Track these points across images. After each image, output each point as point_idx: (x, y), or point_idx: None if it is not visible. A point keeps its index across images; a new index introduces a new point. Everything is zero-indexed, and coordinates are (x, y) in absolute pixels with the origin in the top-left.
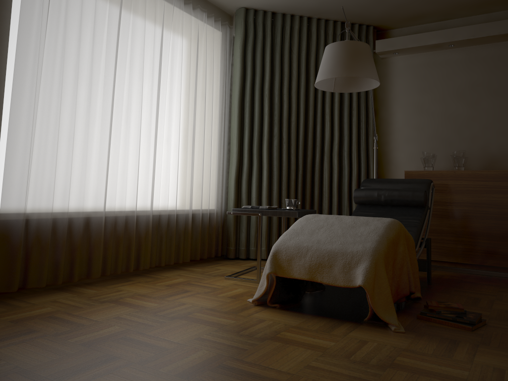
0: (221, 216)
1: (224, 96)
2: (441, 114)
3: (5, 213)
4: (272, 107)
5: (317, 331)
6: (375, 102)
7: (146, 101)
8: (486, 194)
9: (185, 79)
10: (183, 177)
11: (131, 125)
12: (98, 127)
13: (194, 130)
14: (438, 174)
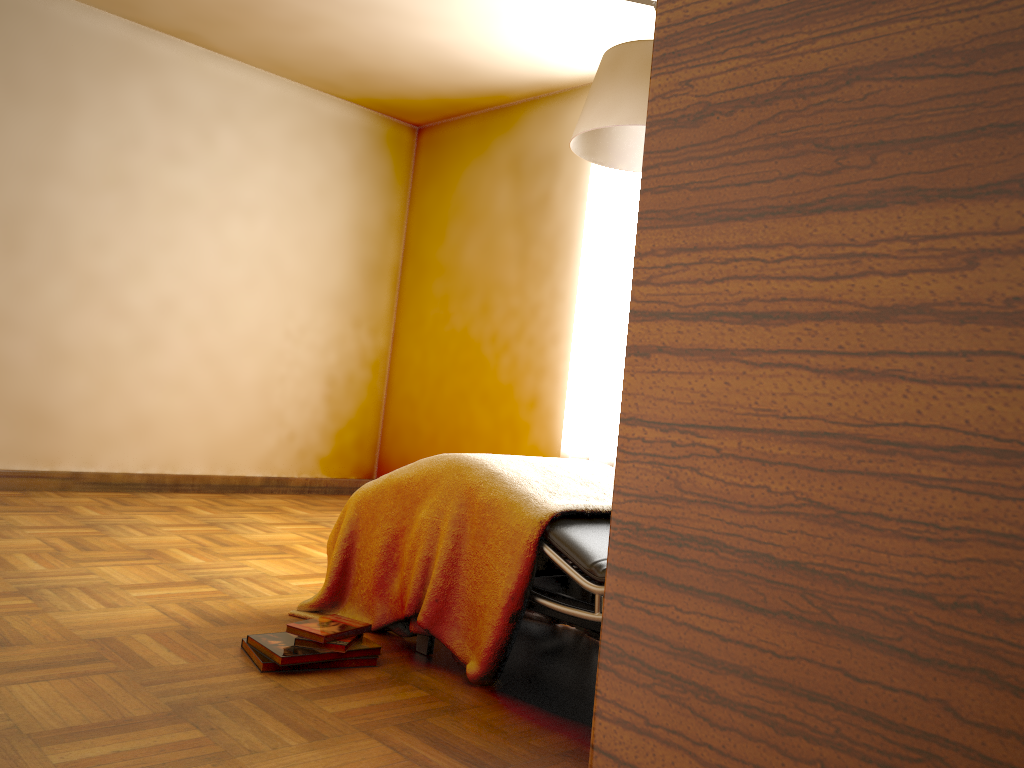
0: None
1: None
2: None
3: (565, 446)
4: None
5: None
6: None
7: None
8: None
9: None
10: None
11: None
12: None
13: None
14: None
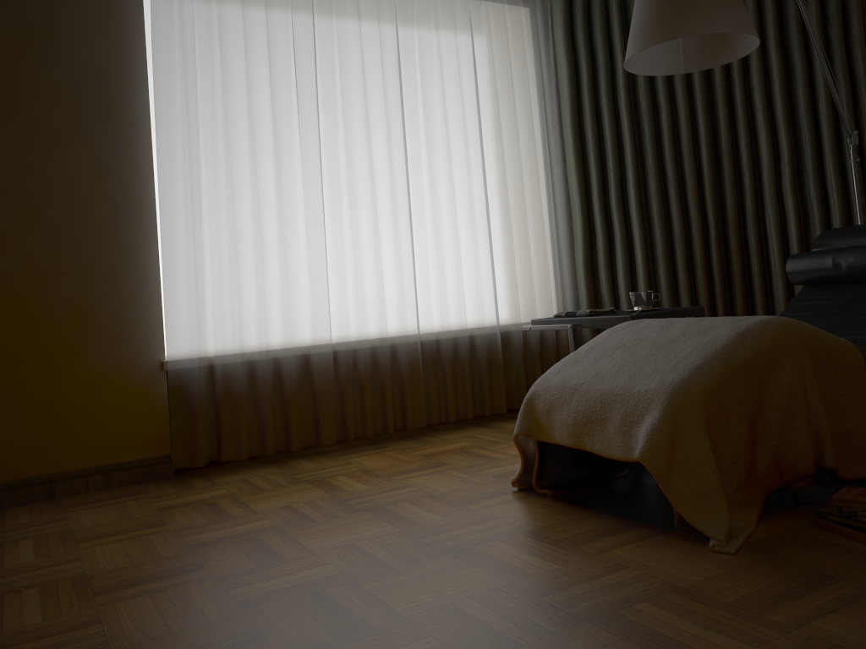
0: (566, 331)
1: (544, 120)
2: None
3: (175, 359)
4: (639, 120)
5: (558, 543)
6: None
7: (383, 162)
8: None
9: (456, 109)
10: (474, 274)
11: (361, 204)
12: (303, 218)
13: (485, 191)
14: None
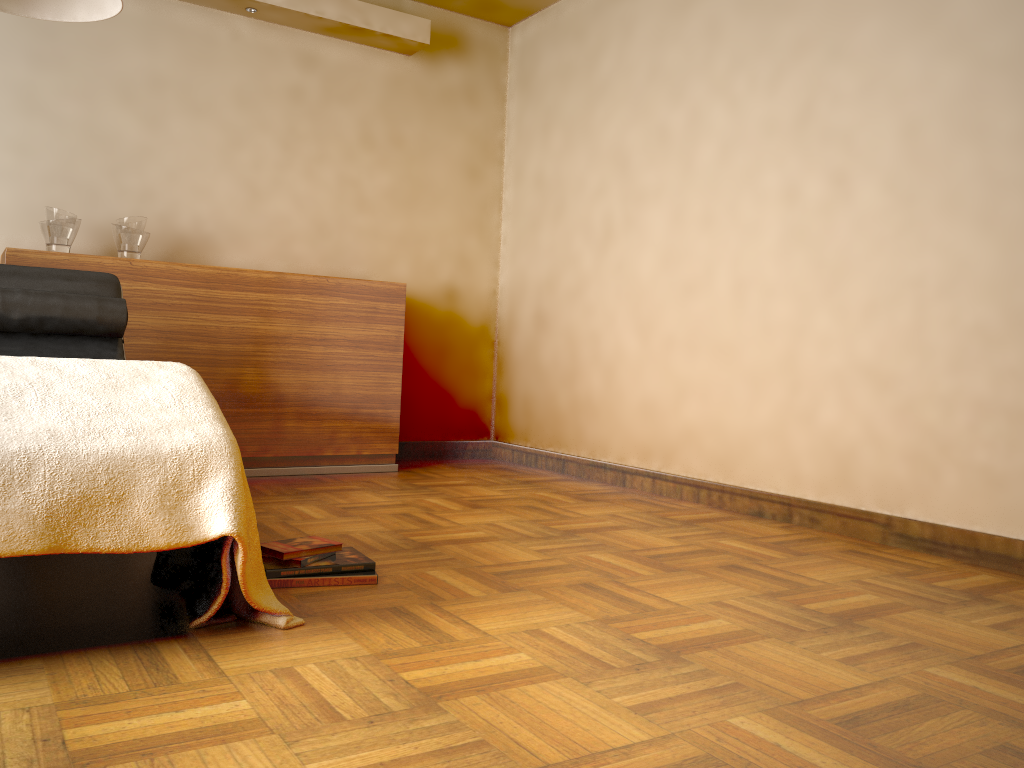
0: None
1: None
2: (82, 127)
3: None
4: None
5: (146, 691)
6: None
7: None
8: (192, 313)
9: None
10: None
11: None
12: None
13: None
14: (93, 265)
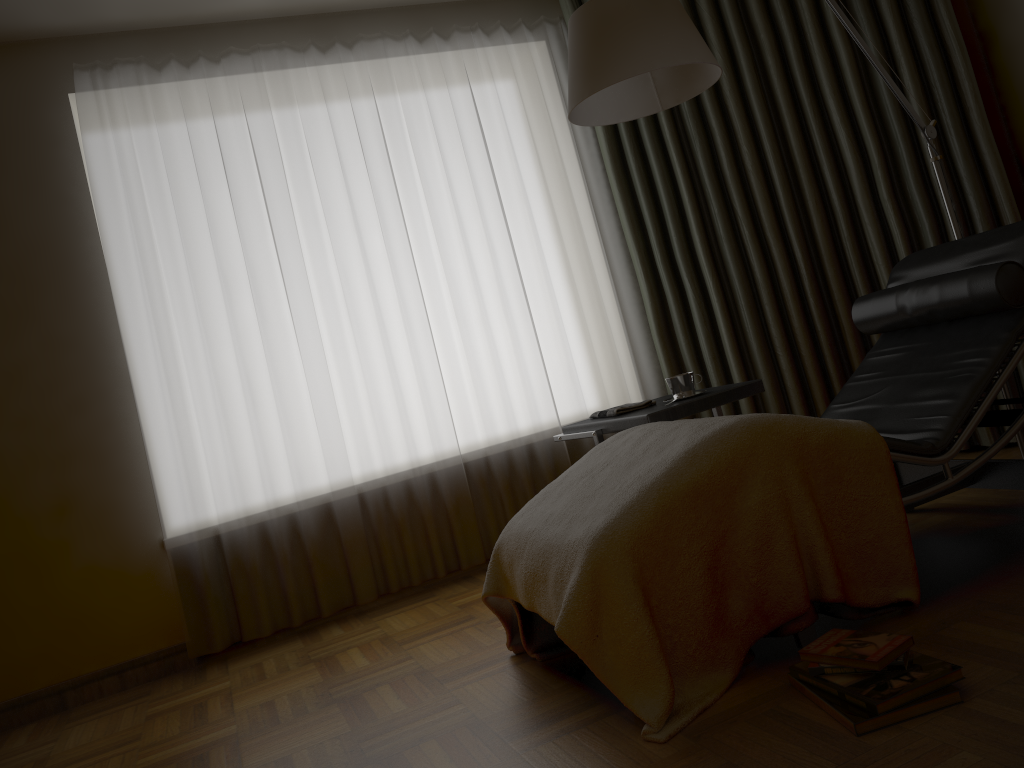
0: None
1: (582, 170)
2: None
3: (173, 537)
4: (690, 148)
5: (493, 738)
6: (980, 10)
7: (385, 265)
8: None
9: (466, 183)
10: (519, 372)
11: (365, 319)
12: (298, 349)
13: (518, 272)
14: None
